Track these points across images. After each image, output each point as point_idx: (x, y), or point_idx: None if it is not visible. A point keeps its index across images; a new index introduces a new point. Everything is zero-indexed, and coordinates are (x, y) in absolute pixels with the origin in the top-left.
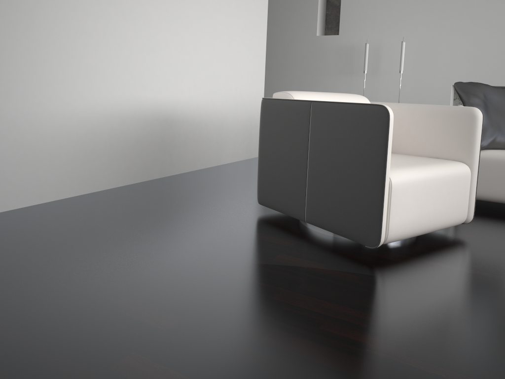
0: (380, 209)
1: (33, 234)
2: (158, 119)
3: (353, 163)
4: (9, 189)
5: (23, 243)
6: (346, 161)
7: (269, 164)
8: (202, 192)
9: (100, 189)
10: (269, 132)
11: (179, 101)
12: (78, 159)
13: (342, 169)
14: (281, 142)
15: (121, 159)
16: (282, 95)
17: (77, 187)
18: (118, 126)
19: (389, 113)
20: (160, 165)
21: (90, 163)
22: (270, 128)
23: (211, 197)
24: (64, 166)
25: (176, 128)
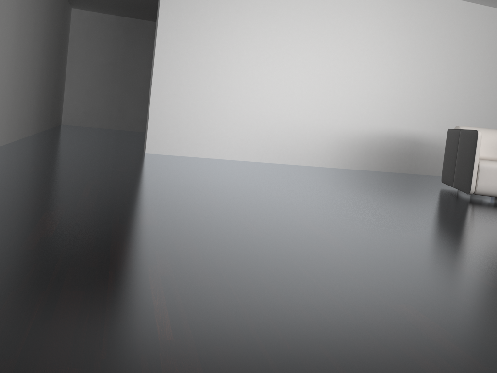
0: (471, 176)
1: (336, 172)
2: (409, 140)
3: (467, 156)
4: (332, 159)
5: (332, 172)
6: (465, 155)
7: (445, 161)
8: (423, 179)
9: (371, 170)
10: (447, 145)
11: (425, 133)
12: (362, 153)
13: (464, 159)
14: (450, 149)
15: (384, 157)
16: (456, 127)
17: (360, 166)
18: (384, 140)
19: (477, 133)
20: (407, 166)
21: (367, 156)
22: (447, 143)
23: (424, 180)
24: (355, 155)
25: (421, 148)
